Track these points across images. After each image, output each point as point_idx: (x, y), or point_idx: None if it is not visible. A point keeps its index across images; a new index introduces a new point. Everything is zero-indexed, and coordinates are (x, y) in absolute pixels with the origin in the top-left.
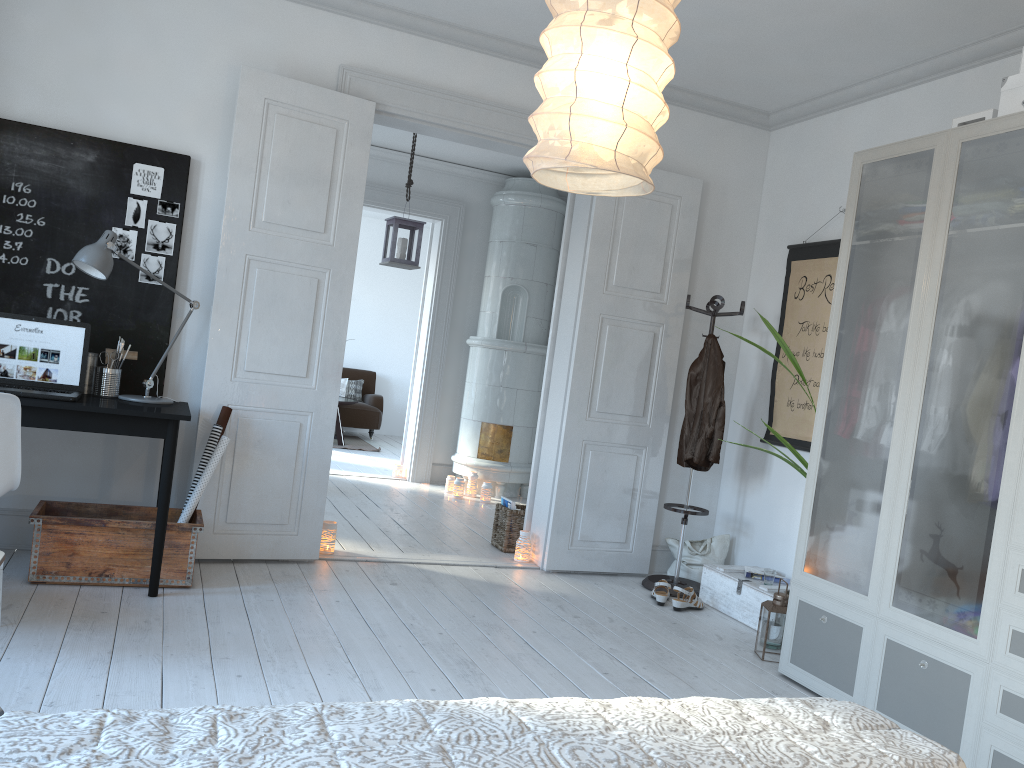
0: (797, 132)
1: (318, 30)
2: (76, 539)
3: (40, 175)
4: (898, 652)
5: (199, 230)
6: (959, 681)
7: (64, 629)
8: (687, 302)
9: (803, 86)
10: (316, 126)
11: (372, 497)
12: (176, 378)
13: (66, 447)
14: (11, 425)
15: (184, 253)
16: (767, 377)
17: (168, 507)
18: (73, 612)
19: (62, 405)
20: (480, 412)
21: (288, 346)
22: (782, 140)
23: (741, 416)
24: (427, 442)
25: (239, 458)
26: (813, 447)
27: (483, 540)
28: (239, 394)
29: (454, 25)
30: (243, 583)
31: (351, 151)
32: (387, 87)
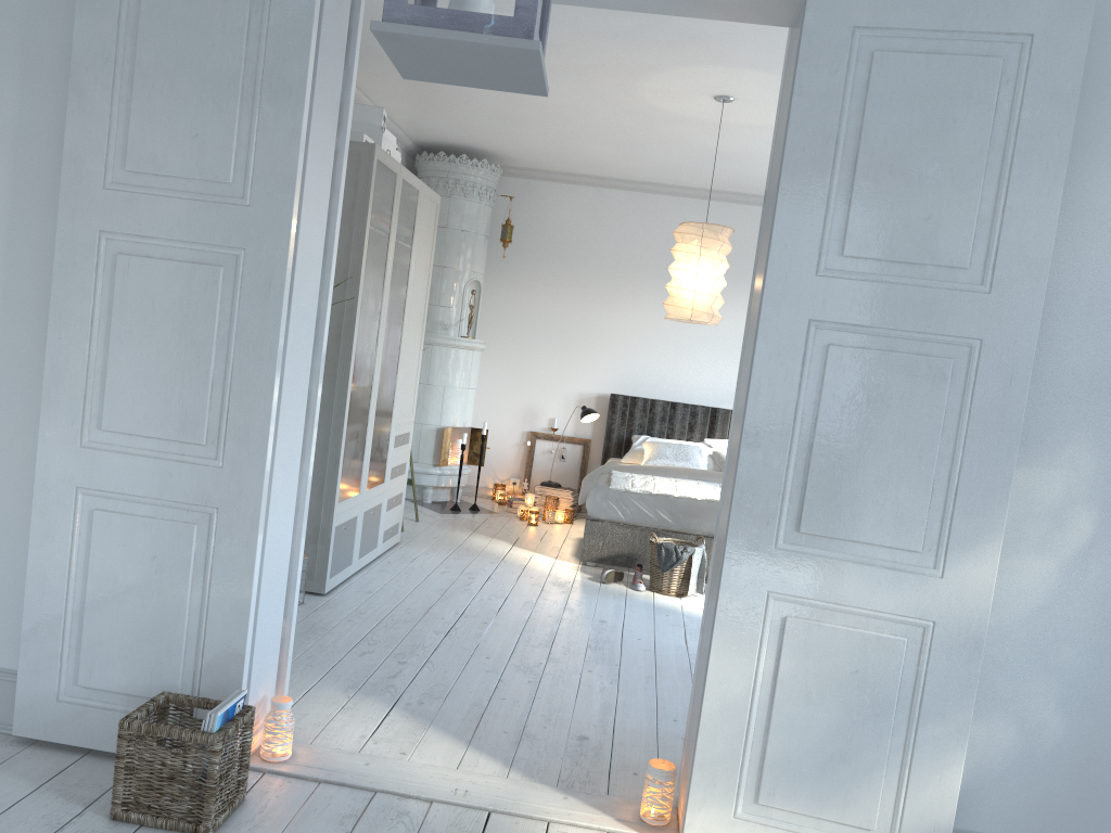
0: None
1: None
2: None
3: None
4: (366, 516)
5: None
6: (379, 510)
7: None
8: None
9: None
10: None
11: None
12: None
13: None
14: None
15: None
16: None
17: None
18: None
19: None
20: None
21: None
22: None
23: None
24: None
25: None
26: (347, 401)
27: None
28: None
29: None
30: None
31: None
32: None
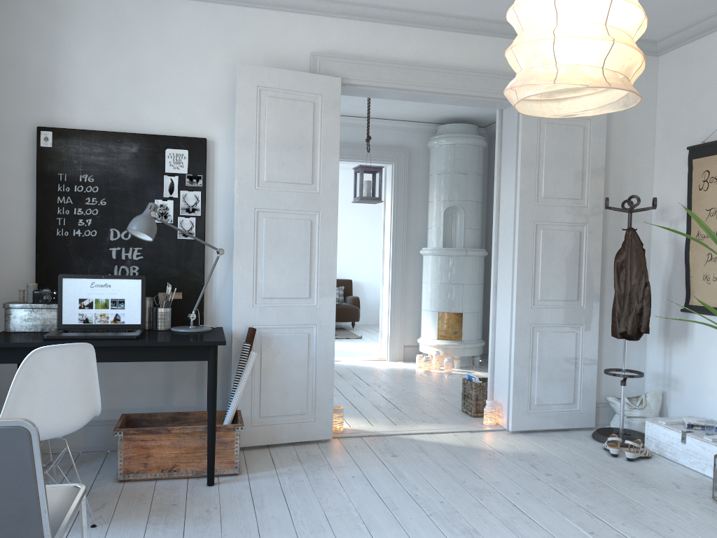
0: (684, 53)
1: (291, 28)
2: (149, 444)
3: (99, 167)
4: None
5: (218, 194)
6: None
7: (145, 524)
8: (606, 204)
9: (689, 13)
10: (297, 102)
11: (363, 377)
12: (212, 309)
13: (137, 369)
14: (89, 366)
15: (209, 213)
16: (680, 257)
17: (215, 414)
18: (151, 507)
19: (128, 343)
20: (436, 304)
21: (293, 275)
22: (670, 62)
23: (659, 291)
24: (398, 330)
25: (265, 366)
26: None
27: (454, 407)
28: (260, 316)
29: (395, 8)
30: (278, 466)
31: (326, 118)
32: (348, 64)
